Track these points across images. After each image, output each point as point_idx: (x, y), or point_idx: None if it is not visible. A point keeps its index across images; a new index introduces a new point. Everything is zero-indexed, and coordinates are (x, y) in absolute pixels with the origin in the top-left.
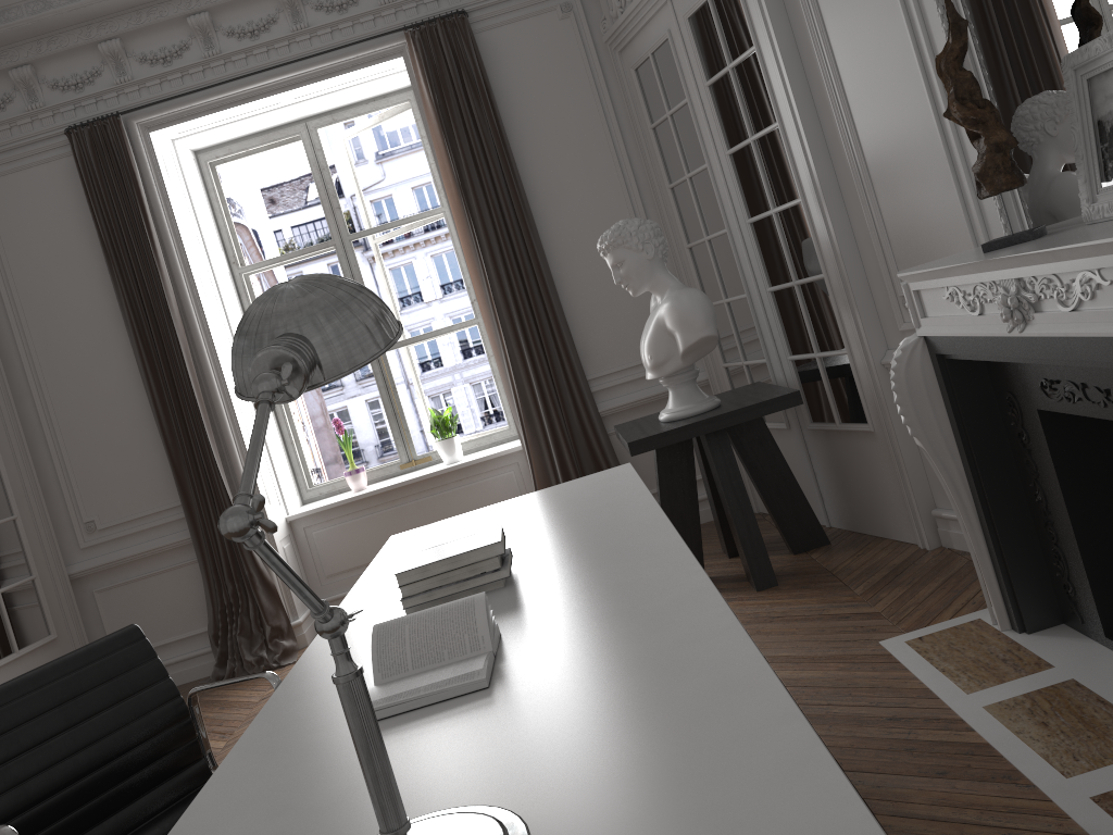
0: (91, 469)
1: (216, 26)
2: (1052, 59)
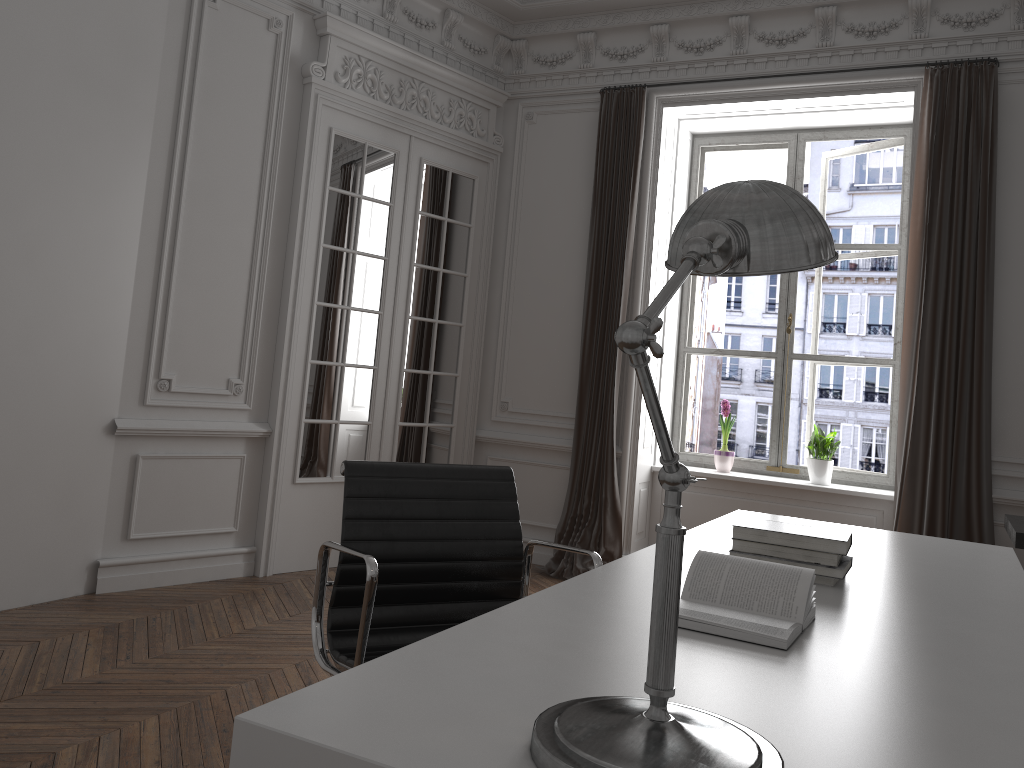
0: (521, 362)
1: (751, 30)
2: None
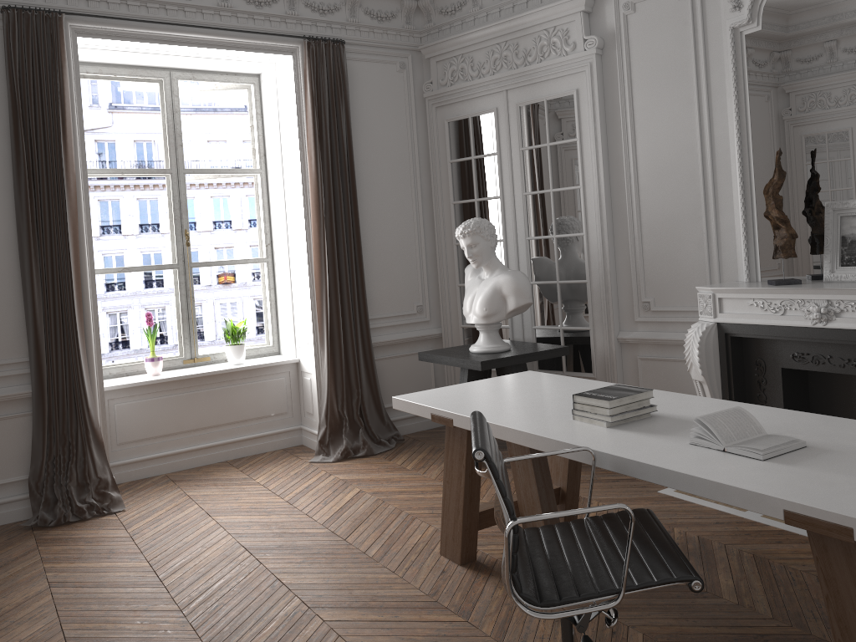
0: None
1: None
2: (815, 202)
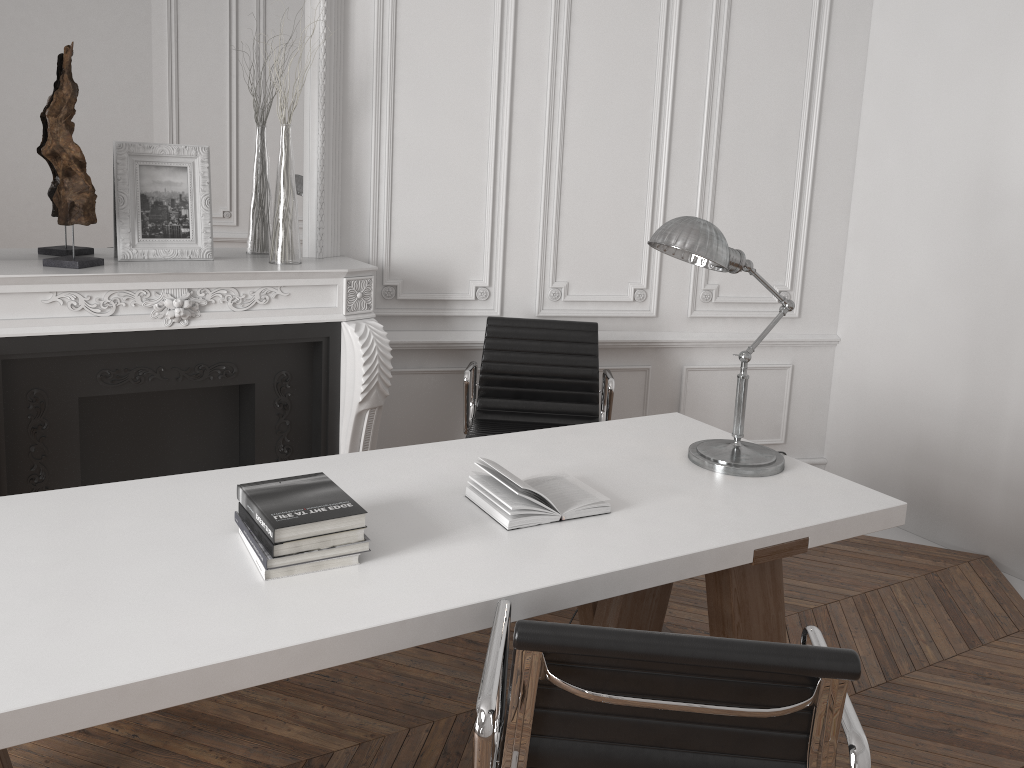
0: None
1: None
2: (96, 138)
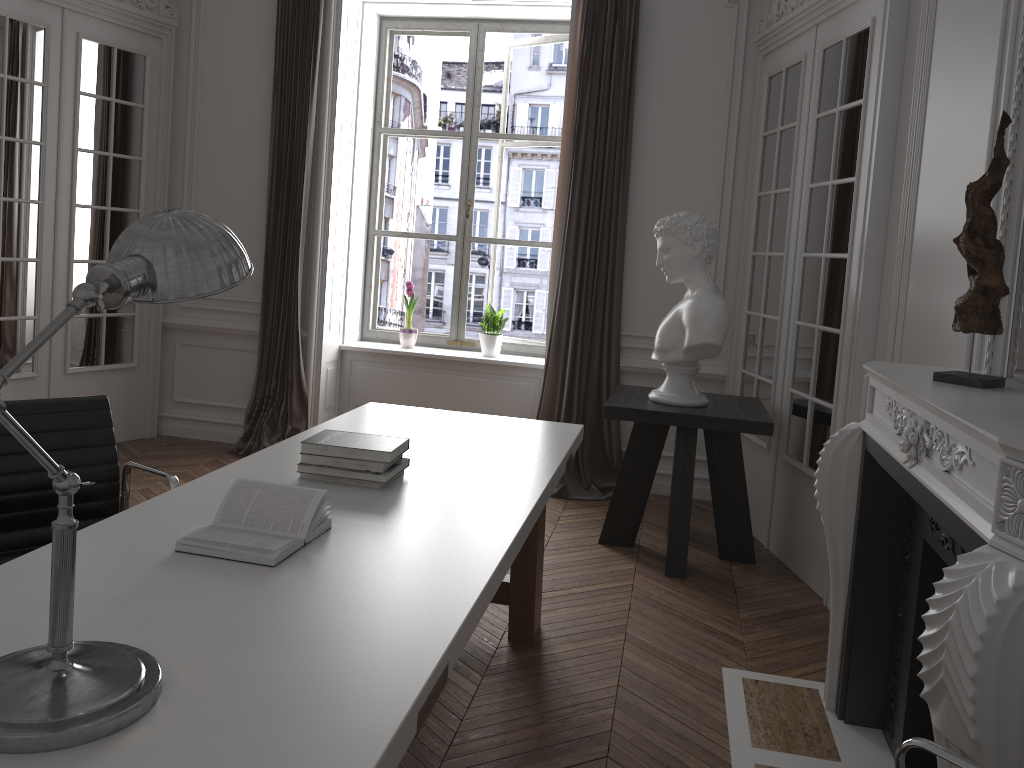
0: None
1: None
2: None
